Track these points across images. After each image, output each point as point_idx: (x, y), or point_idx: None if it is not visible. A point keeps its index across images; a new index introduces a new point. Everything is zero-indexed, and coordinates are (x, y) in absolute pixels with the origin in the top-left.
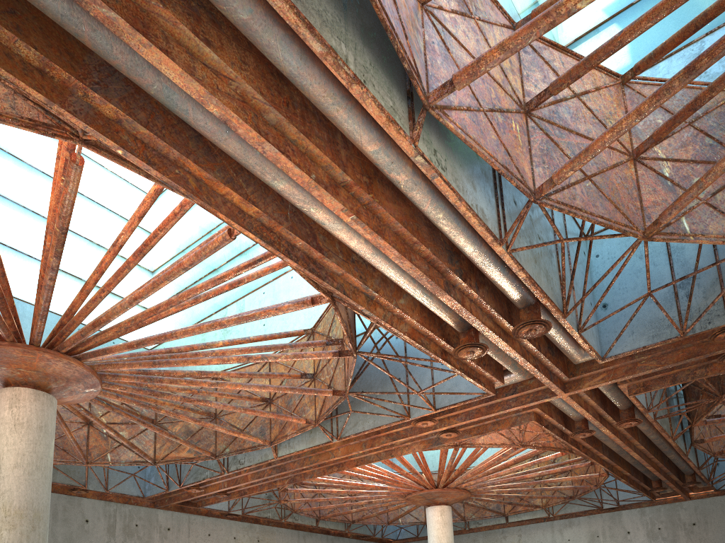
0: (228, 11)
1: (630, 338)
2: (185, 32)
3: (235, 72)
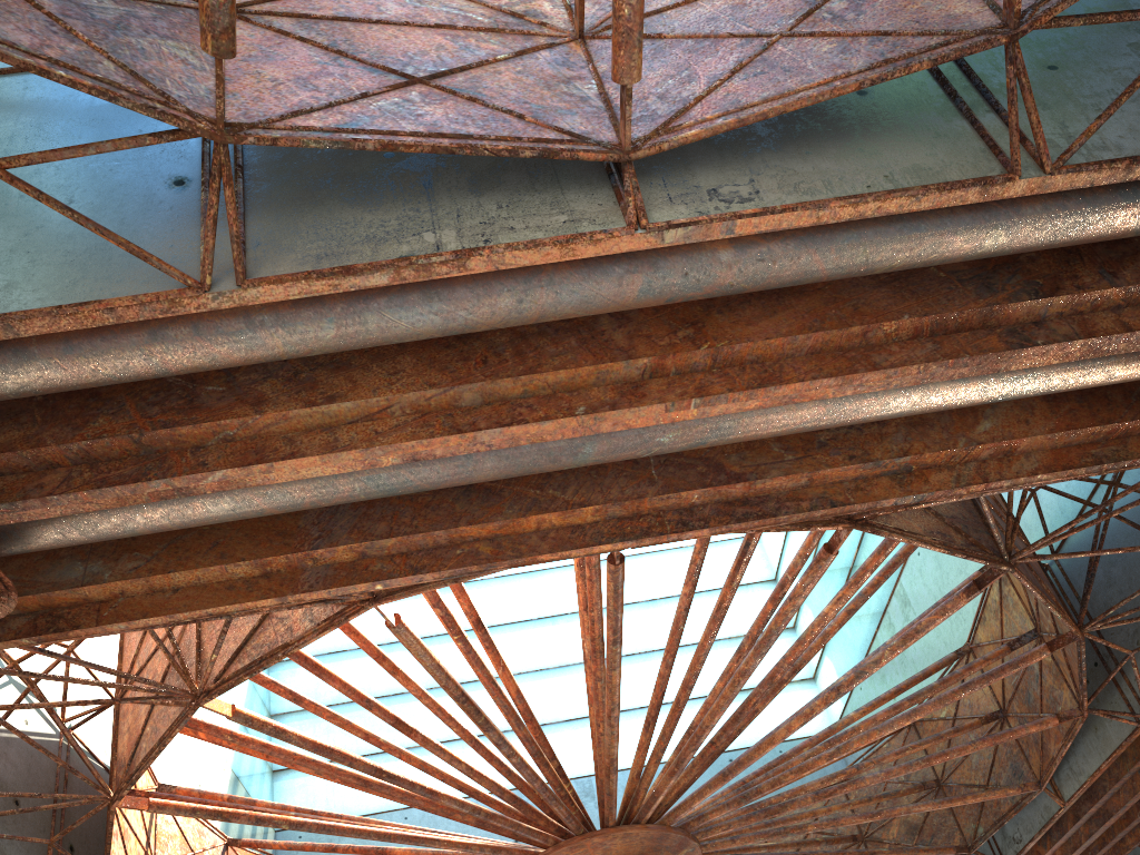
0: (315, 347)
1: None
2: (301, 414)
3: (381, 396)
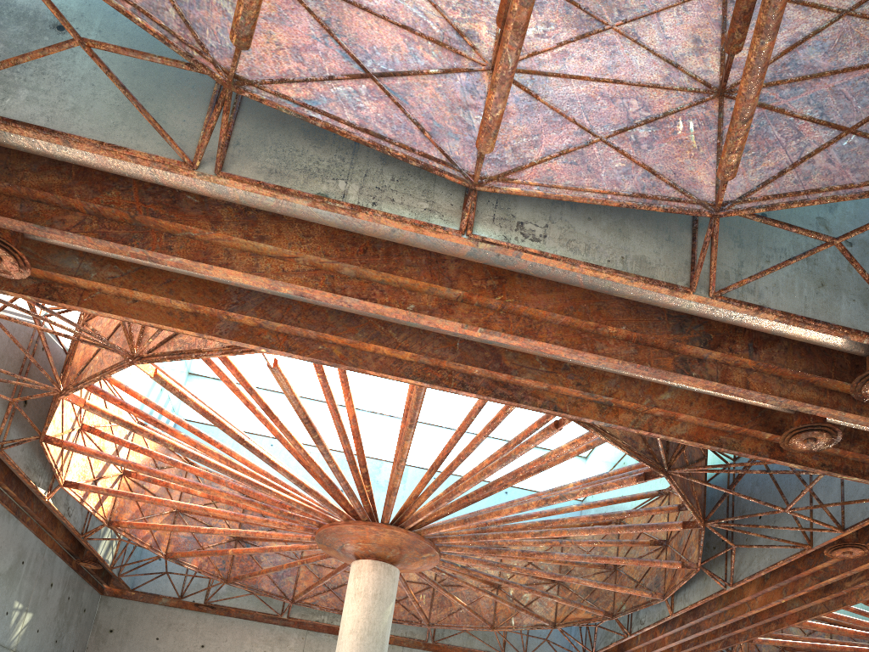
0: (260, 207)
1: None
2: (240, 241)
3: (292, 250)
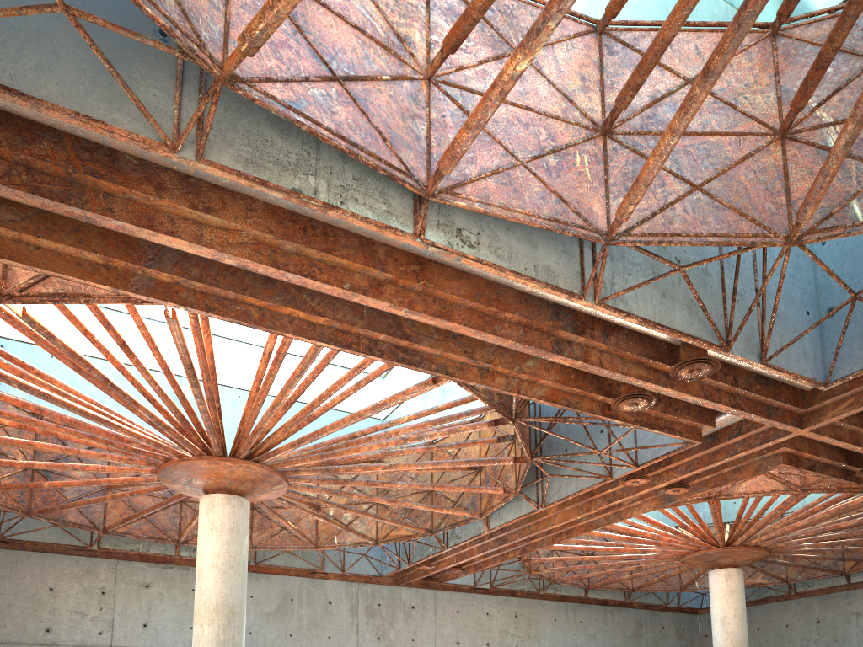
0: (213, 181)
1: (862, 352)
2: (186, 210)
3: (239, 224)
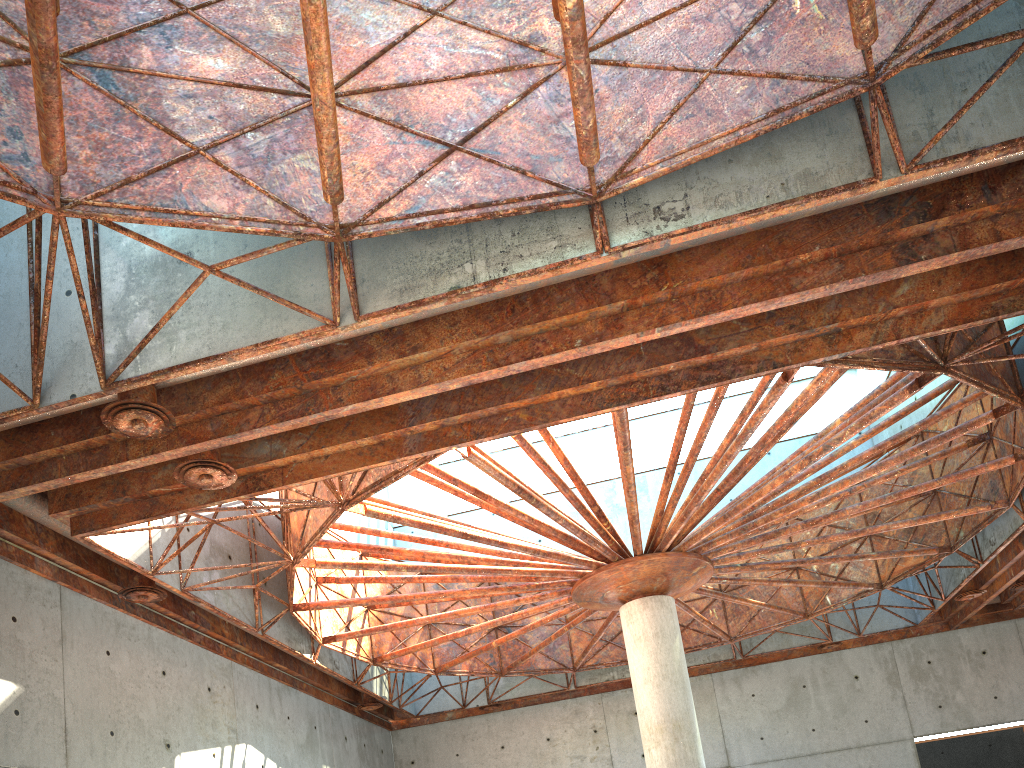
0: (402, 322)
1: None
2: (396, 362)
3: (446, 346)
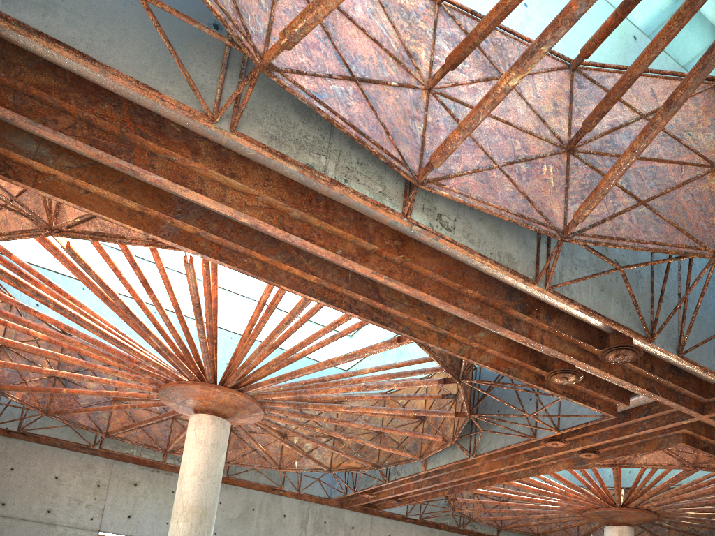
0: (240, 152)
1: None
2: (214, 173)
3: (257, 190)
